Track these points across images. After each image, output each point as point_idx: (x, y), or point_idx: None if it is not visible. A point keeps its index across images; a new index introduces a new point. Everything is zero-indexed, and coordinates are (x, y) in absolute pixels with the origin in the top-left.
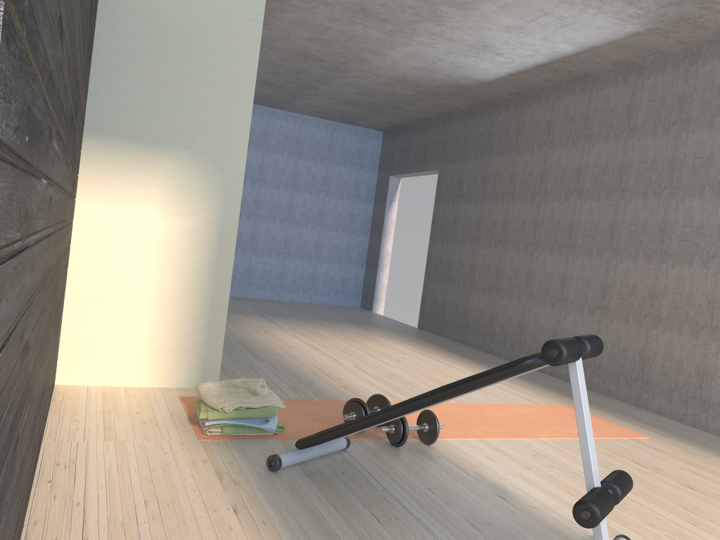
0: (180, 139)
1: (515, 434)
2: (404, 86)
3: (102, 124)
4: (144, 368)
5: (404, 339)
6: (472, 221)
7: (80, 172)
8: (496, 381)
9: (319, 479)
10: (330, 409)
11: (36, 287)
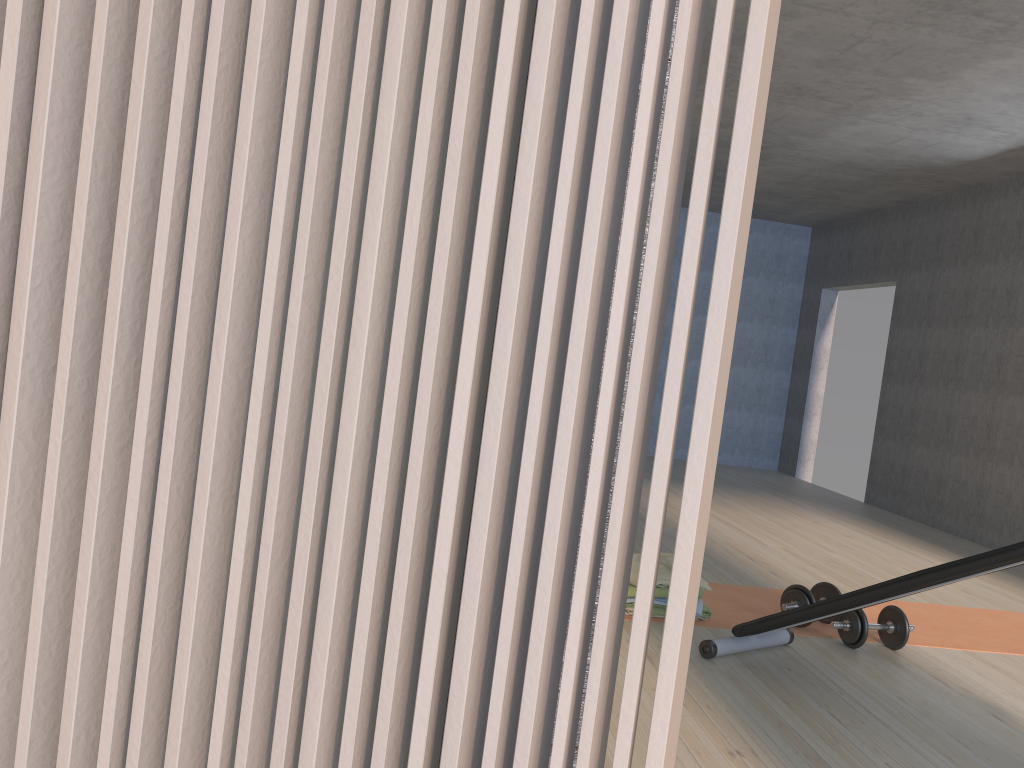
0: None
1: (1016, 649)
2: (847, 171)
3: None
4: None
5: (846, 517)
6: (948, 353)
7: None
8: (990, 568)
9: (762, 673)
10: (760, 598)
11: None
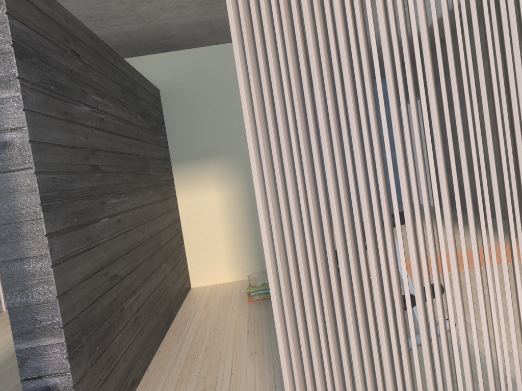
0: (216, 150)
1: None
2: None
3: (178, 156)
4: (231, 271)
5: None
6: None
7: (175, 182)
8: None
9: None
10: None
11: (117, 254)
